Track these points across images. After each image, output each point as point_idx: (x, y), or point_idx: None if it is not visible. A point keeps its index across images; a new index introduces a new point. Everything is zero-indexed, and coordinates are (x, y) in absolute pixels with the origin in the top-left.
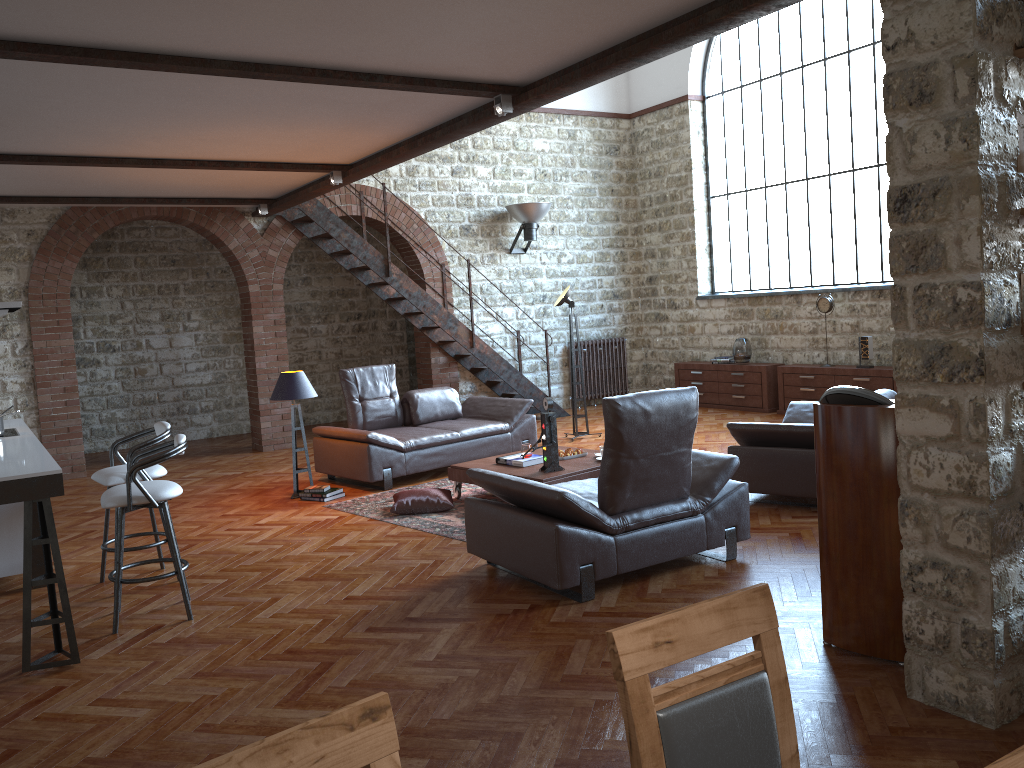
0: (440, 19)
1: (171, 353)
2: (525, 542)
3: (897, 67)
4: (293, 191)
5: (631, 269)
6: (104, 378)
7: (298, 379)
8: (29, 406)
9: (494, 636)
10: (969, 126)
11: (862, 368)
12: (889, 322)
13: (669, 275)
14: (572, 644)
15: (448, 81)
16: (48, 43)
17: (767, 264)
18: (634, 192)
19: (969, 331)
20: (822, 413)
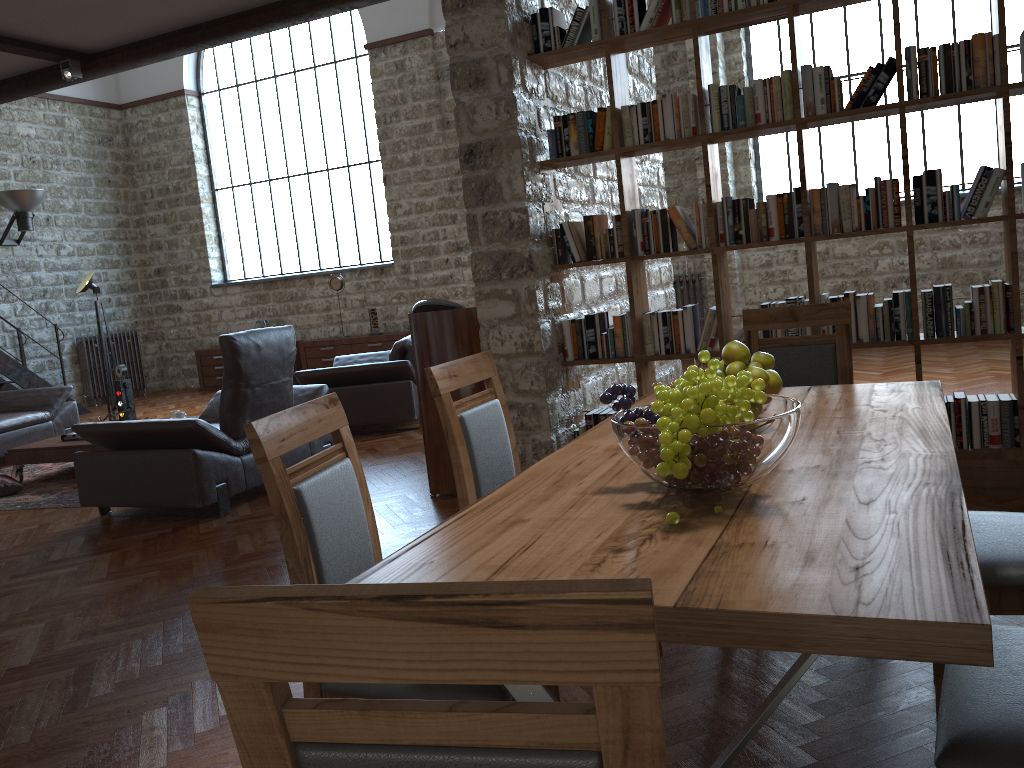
0: None
1: None
2: (158, 475)
3: (458, 60)
4: None
5: (137, 262)
6: None
7: None
8: None
9: (155, 551)
10: (510, 103)
11: (374, 335)
12: (391, 295)
13: (179, 266)
14: (233, 539)
15: (17, 40)
16: None
17: (277, 251)
18: (133, 184)
19: (521, 241)
20: (417, 319)
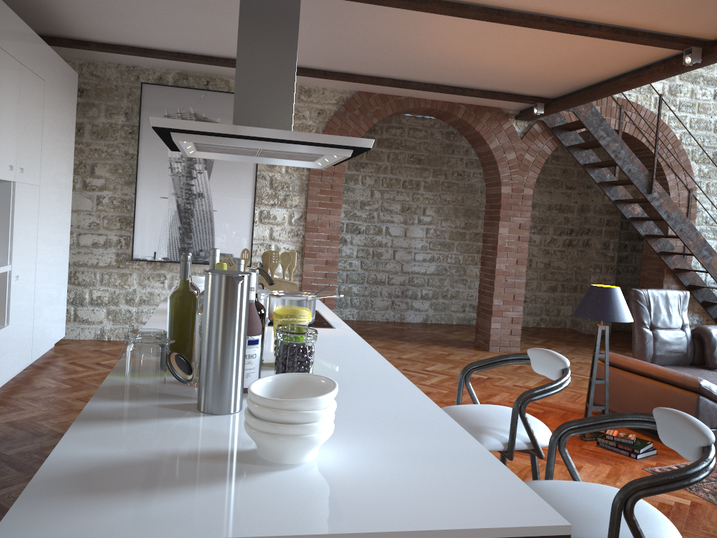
0: None
1: (404, 242)
2: None
3: None
4: (585, 87)
5: None
6: (347, 255)
7: (616, 297)
8: (294, 273)
9: None
10: None
11: None
12: None
13: None
14: None
15: None
16: None
17: None
18: None
19: None
20: None
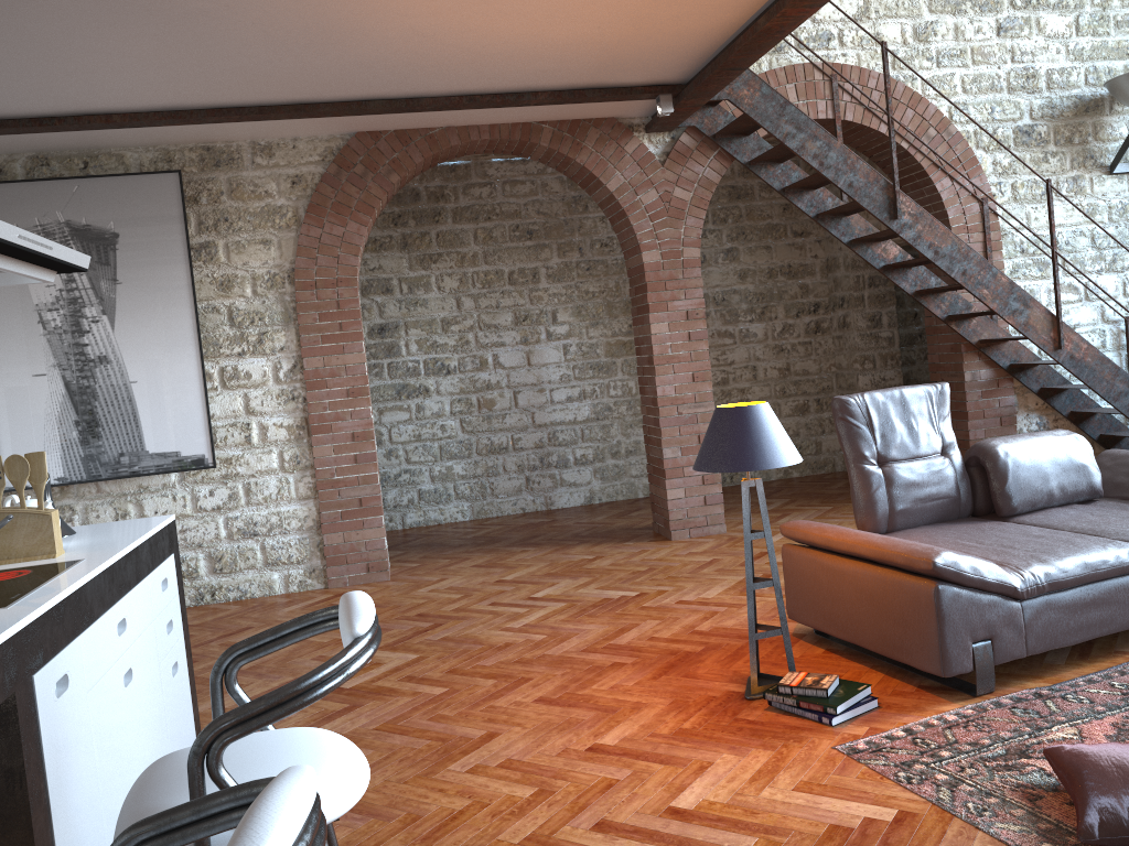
0: None
1: (529, 374)
2: None
3: None
4: (721, 51)
5: None
6: (435, 414)
7: (758, 422)
8: (301, 464)
9: None
10: None
11: None
12: None
13: None
14: None
15: None
16: None
17: None
18: None
19: None
20: None
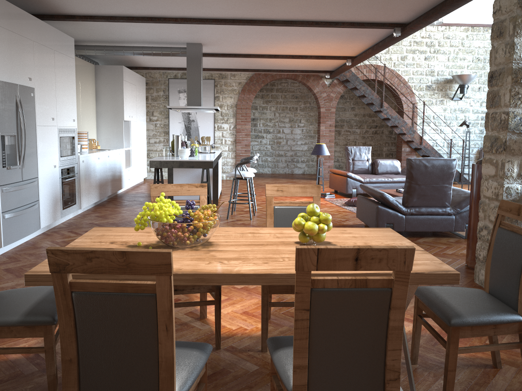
0: (349, 2)
1: (291, 136)
2: (369, 212)
3: (496, 21)
4: (338, 67)
5: None
6: (264, 144)
7: (322, 147)
8: (233, 150)
9: None
10: (510, 46)
11: None
12: None
13: None
14: None
15: (370, 23)
16: (222, 19)
17: None
18: None
19: (503, 132)
20: (473, 167)
